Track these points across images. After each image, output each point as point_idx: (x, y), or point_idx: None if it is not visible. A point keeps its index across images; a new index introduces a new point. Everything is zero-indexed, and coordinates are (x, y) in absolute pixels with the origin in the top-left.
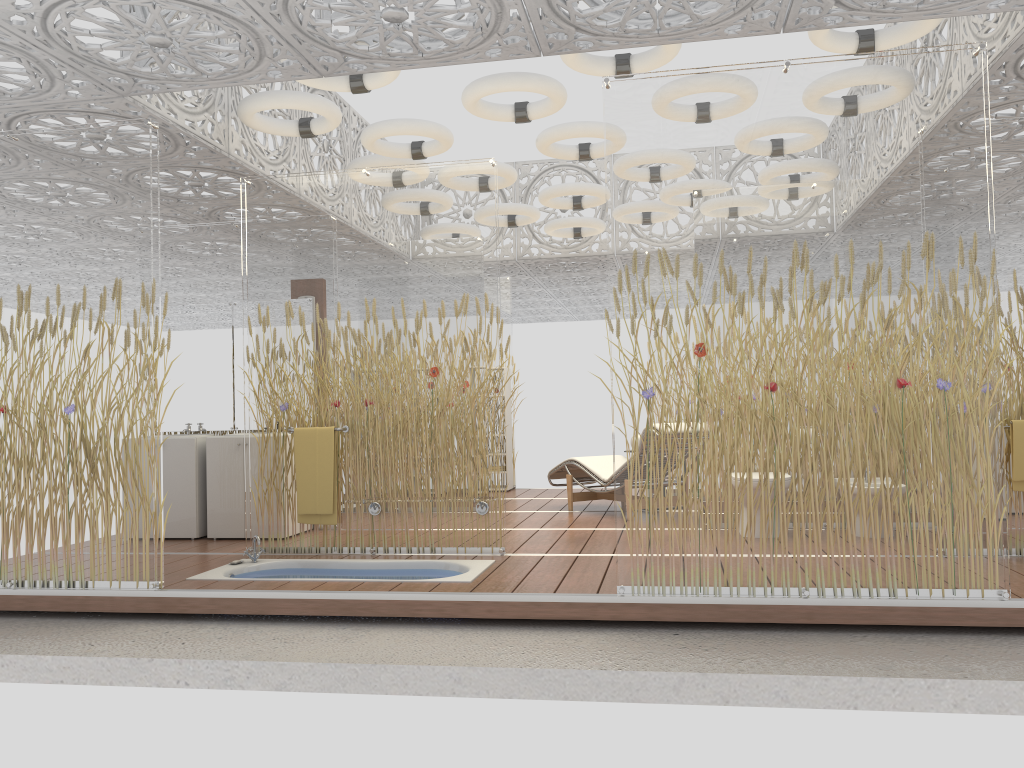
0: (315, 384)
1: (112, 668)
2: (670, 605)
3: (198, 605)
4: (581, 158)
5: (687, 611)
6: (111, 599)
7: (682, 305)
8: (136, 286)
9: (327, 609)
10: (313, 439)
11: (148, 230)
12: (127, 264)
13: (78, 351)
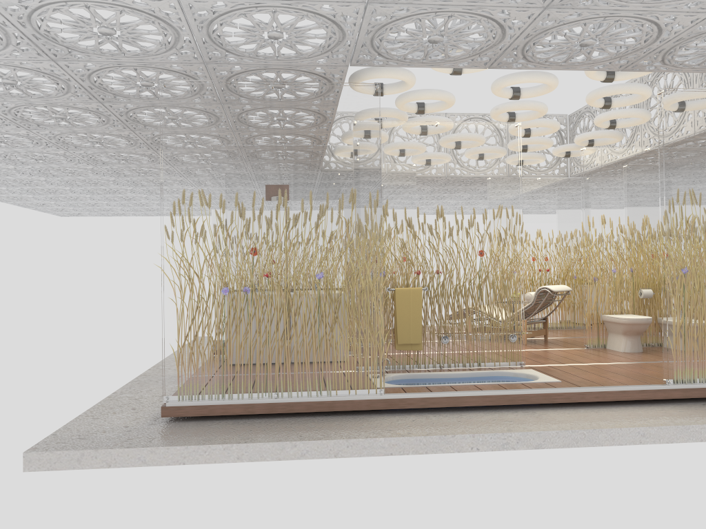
0: (405, 259)
1: (427, 443)
2: (695, 389)
3: (413, 403)
4: (509, 121)
5: (704, 392)
6: (351, 402)
7: (704, 221)
8: (370, 194)
9: (498, 401)
10: (408, 295)
11: (379, 158)
12: (364, 179)
13: (328, 236)
